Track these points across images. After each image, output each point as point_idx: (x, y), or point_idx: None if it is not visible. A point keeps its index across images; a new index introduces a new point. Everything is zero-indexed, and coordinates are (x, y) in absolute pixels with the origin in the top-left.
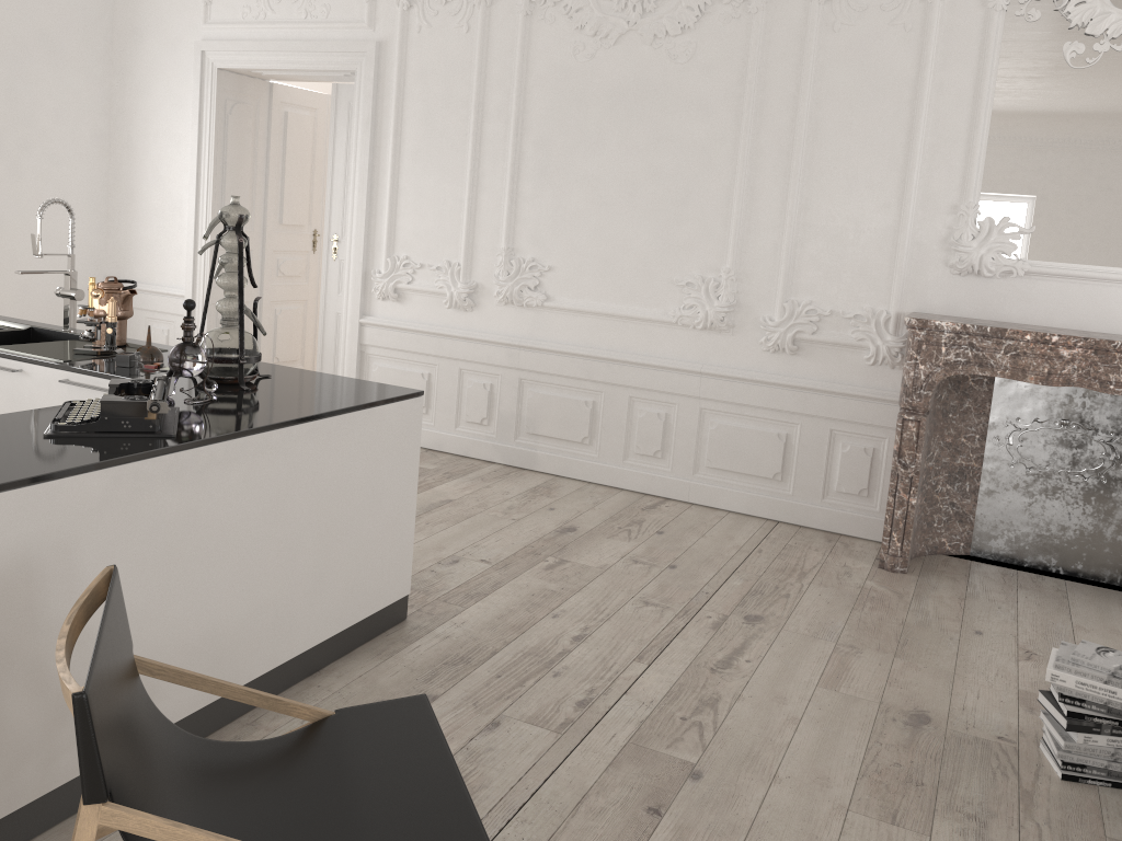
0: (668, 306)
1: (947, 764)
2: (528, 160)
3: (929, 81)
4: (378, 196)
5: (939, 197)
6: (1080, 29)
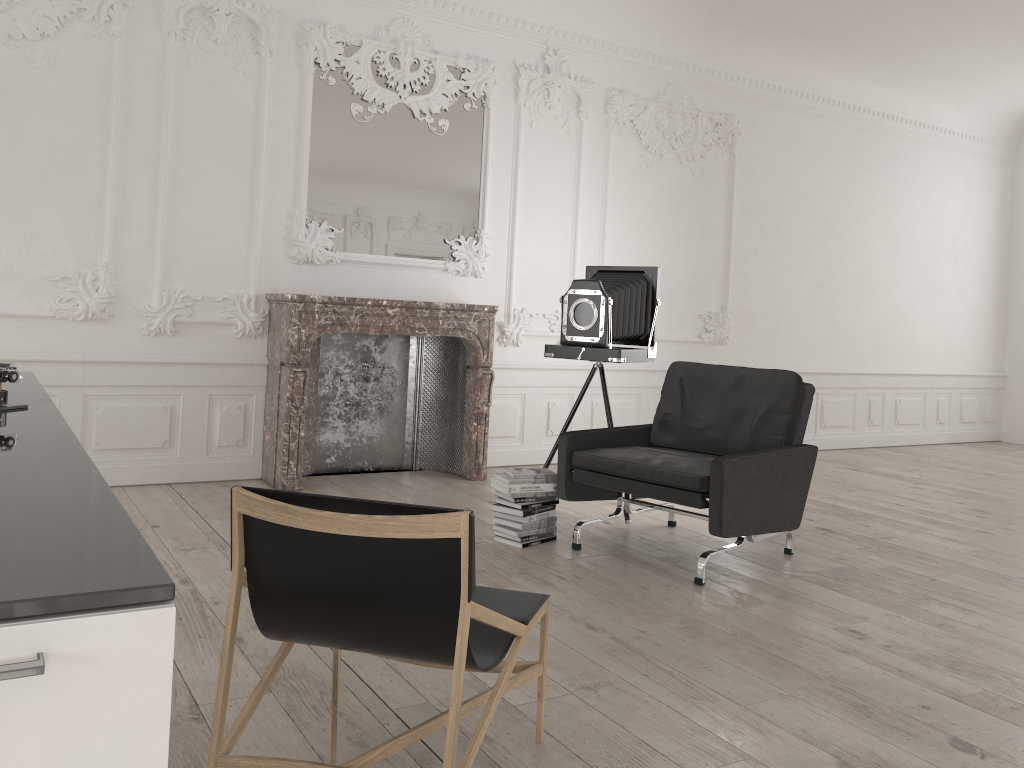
0: (42, 300)
1: (478, 560)
2: None
3: (267, 117)
4: None
5: (279, 205)
6: (359, 95)
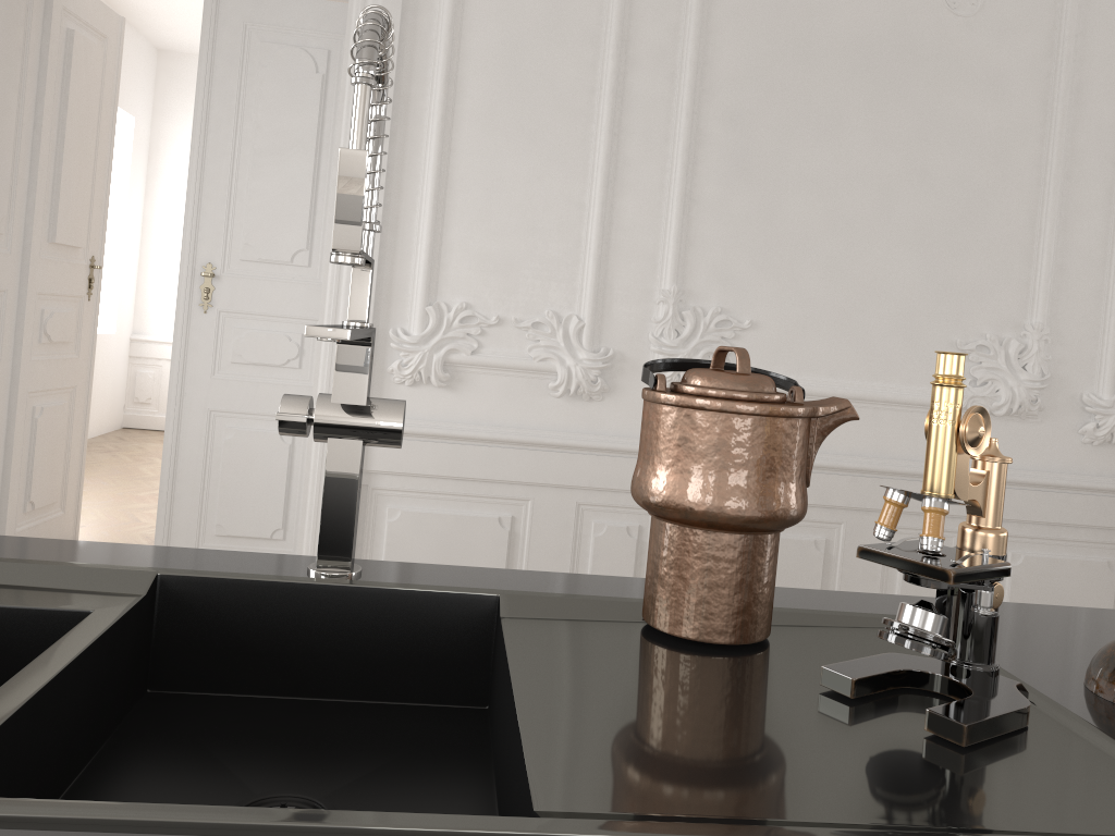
0: None
1: None
2: (711, 144)
3: None
4: (403, 191)
5: None
6: None
